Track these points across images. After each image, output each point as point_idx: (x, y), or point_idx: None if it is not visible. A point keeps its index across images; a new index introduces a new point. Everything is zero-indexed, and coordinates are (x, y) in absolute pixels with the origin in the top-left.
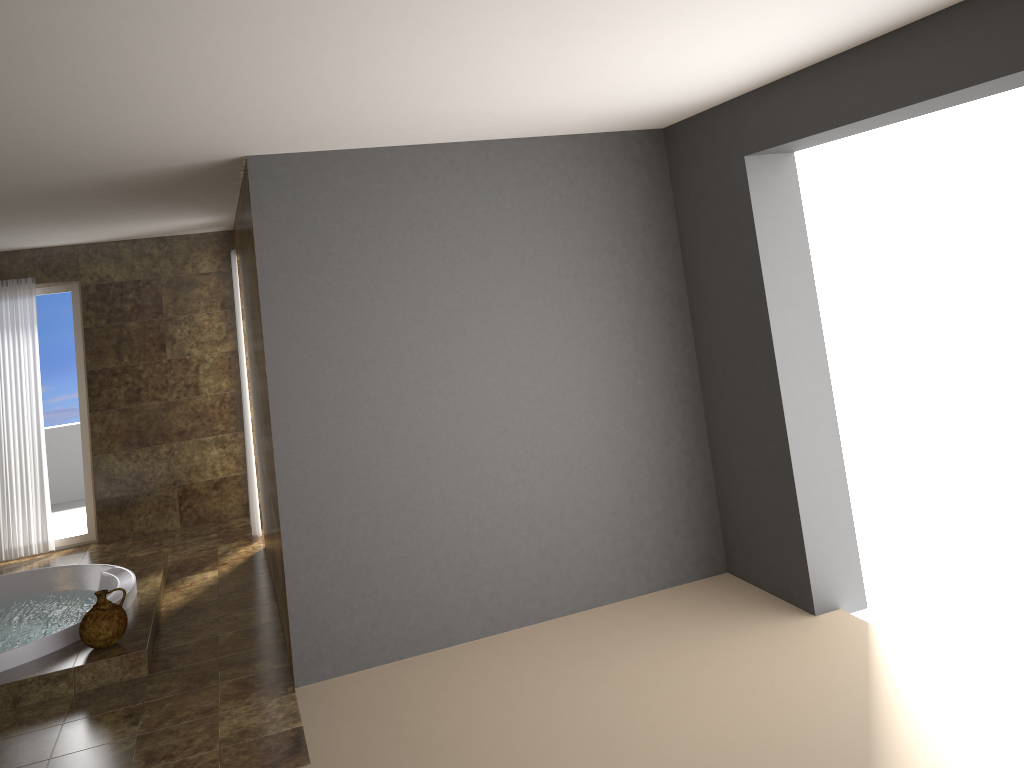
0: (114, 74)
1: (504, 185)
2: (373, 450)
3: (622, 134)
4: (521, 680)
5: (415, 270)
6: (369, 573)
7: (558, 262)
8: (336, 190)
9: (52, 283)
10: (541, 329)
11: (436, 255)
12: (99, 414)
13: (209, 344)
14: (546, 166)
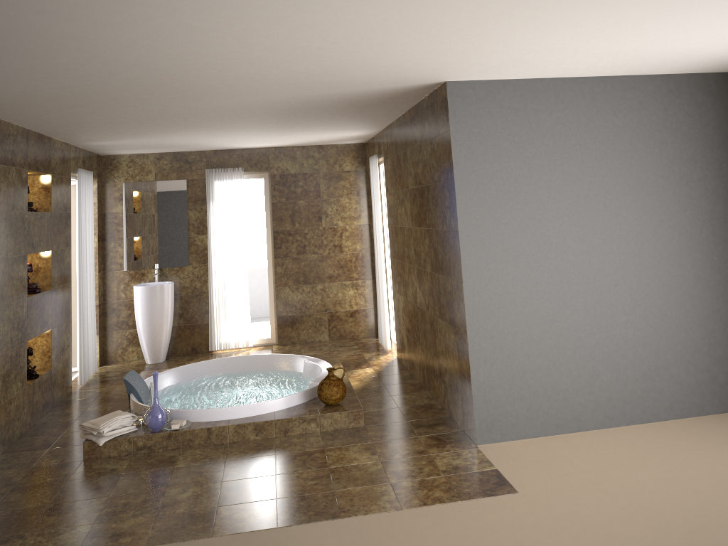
0: (450, 10)
1: (617, 109)
2: (527, 288)
3: (703, 75)
4: (650, 459)
5: (556, 165)
6: (524, 373)
7: (655, 166)
8: (503, 107)
9: (252, 172)
10: (643, 213)
11: (570, 156)
12: (280, 260)
13: (349, 219)
14: (647, 96)
